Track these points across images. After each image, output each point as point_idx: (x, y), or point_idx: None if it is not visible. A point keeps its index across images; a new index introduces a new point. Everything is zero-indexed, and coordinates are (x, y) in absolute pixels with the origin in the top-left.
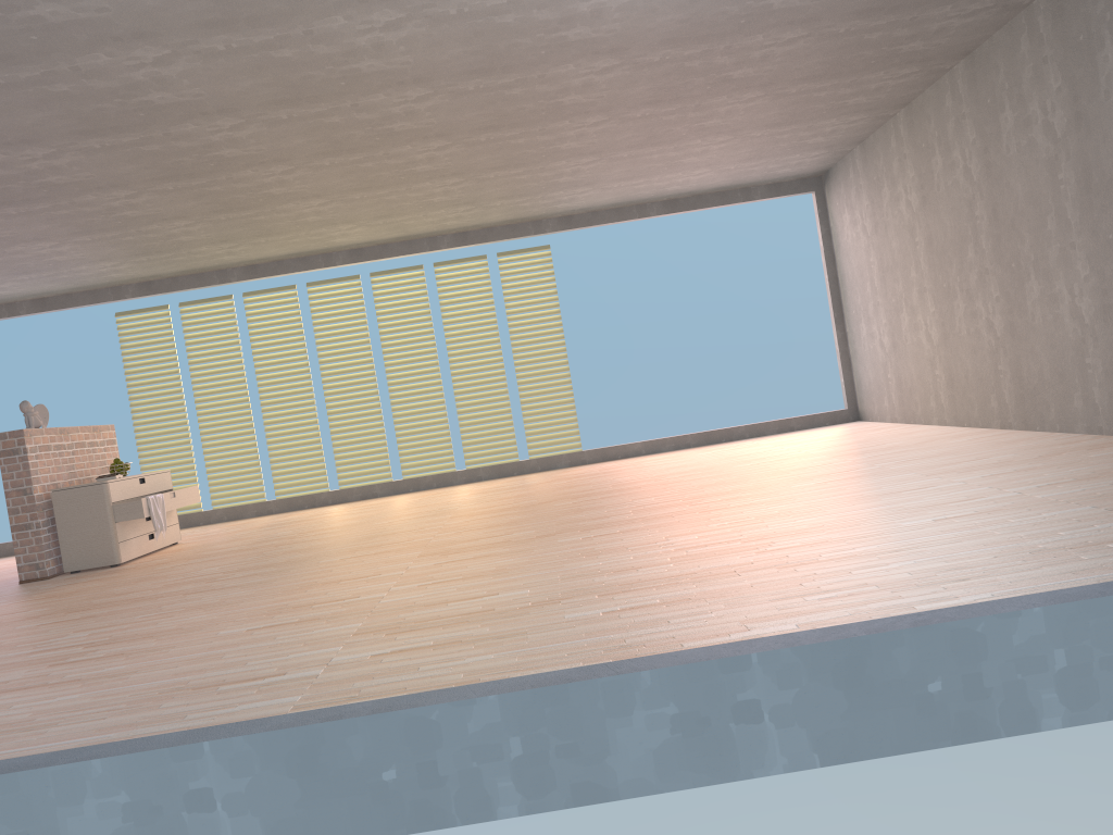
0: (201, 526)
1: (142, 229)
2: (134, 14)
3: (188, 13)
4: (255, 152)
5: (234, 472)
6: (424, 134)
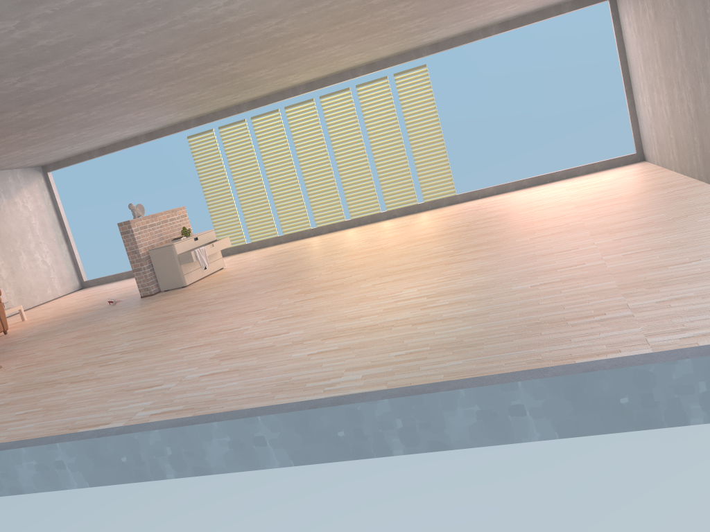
0: (245, 252)
1: (176, 100)
2: (87, 33)
3: (113, 26)
4: (206, 62)
5: (259, 221)
6: (297, 34)
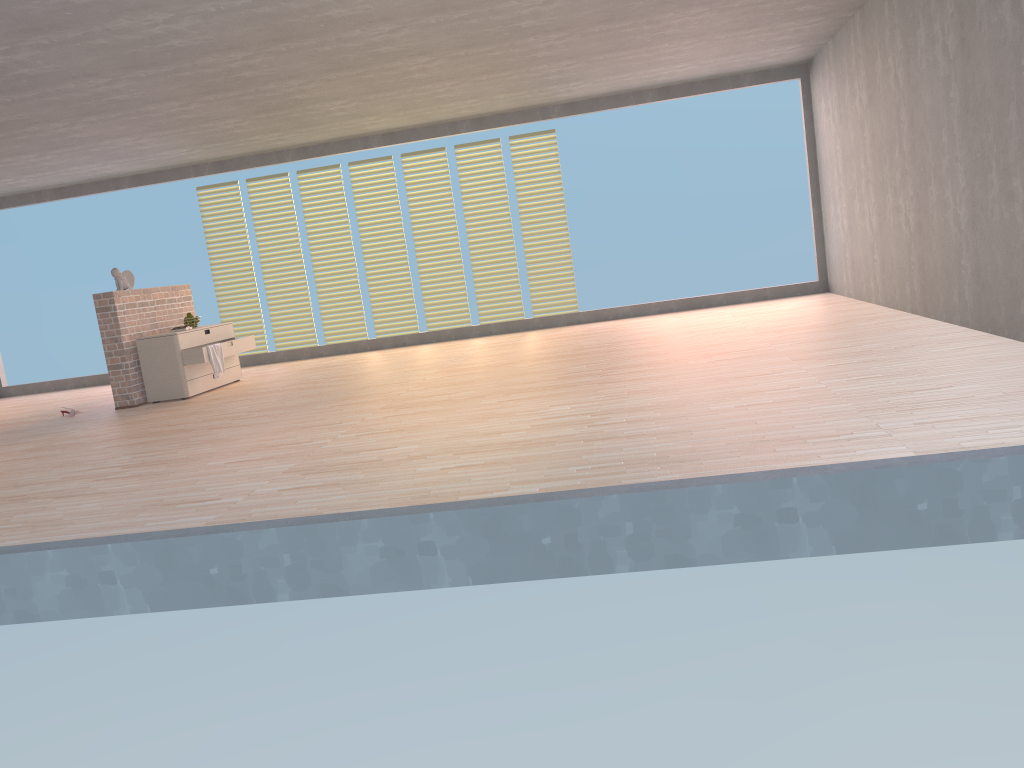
0: (266, 365)
1: (201, 127)
2: None
3: None
4: (271, 73)
5: (292, 321)
6: (408, 53)
